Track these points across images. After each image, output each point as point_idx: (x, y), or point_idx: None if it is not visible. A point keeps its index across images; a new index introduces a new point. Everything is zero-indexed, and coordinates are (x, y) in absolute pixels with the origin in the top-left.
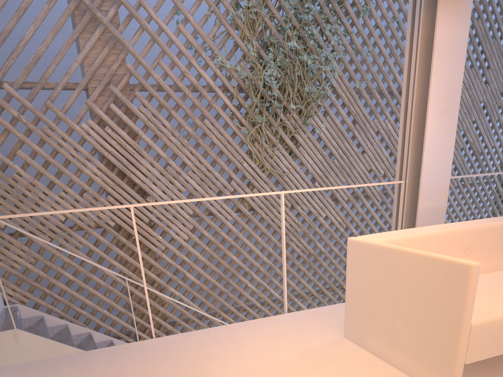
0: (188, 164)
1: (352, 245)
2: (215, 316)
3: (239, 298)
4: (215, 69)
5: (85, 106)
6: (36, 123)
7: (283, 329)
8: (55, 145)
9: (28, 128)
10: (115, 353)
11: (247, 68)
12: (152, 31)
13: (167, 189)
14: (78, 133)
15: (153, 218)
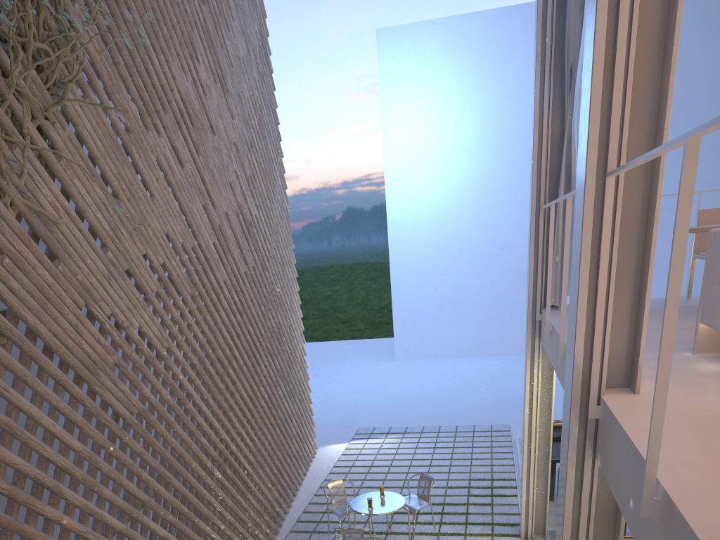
0: None
1: None
2: None
3: None
4: None
5: None
6: None
7: None
8: None
9: None
10: None
11: None
12: None
13: None
14: None
15: None
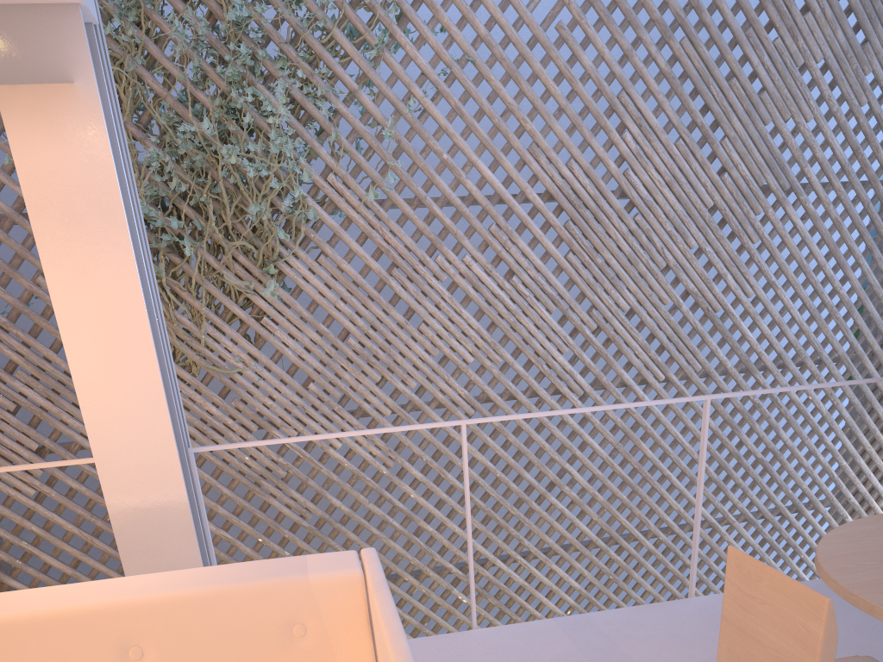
0: (15, 360)
1: None
2: None
3: None
4: None
5: None
6: None
7: None
8: None
9: None
10: None
11: None
12: None
13: None
14: None
15: None
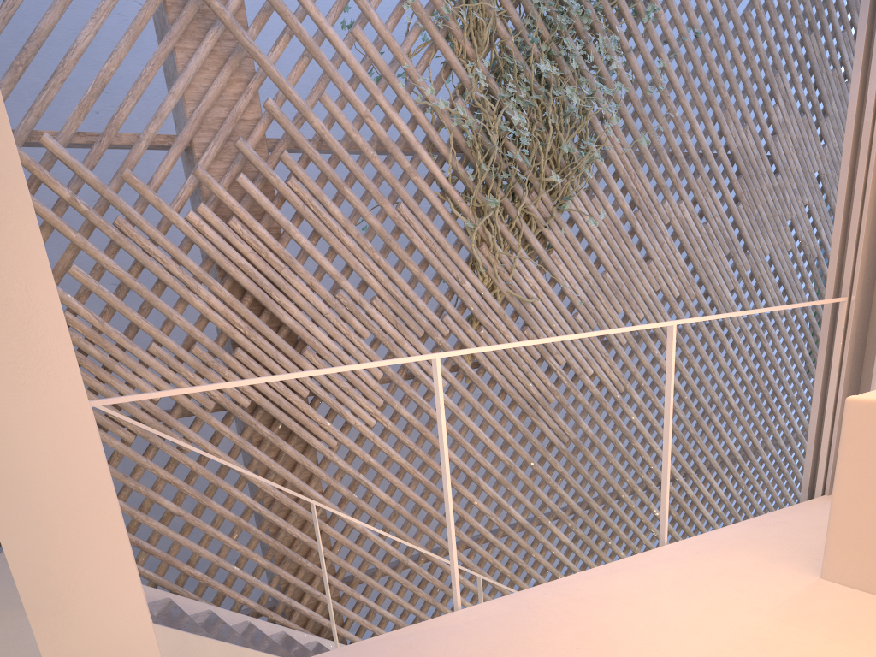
0: (374, 286)
1: (862, 410)
2: (418, 562)
3: (457, 526)
4: (416, 111)
5: (191, 180)
6: (101, 213)
7: (692, 573)
8: (142, 255)
9: (87, 223)
10: (413, 645)
11: (468, 110)
12: (310, 38)
13: (339, 334)
14: (181, 231)
15: (315, 389)
